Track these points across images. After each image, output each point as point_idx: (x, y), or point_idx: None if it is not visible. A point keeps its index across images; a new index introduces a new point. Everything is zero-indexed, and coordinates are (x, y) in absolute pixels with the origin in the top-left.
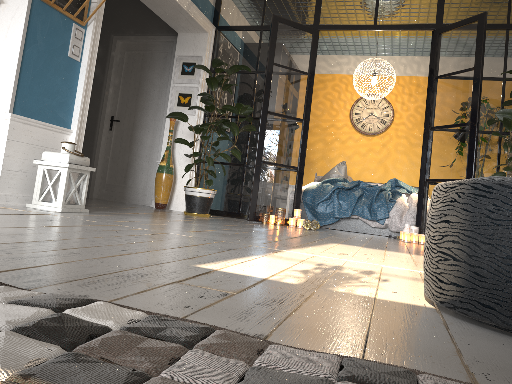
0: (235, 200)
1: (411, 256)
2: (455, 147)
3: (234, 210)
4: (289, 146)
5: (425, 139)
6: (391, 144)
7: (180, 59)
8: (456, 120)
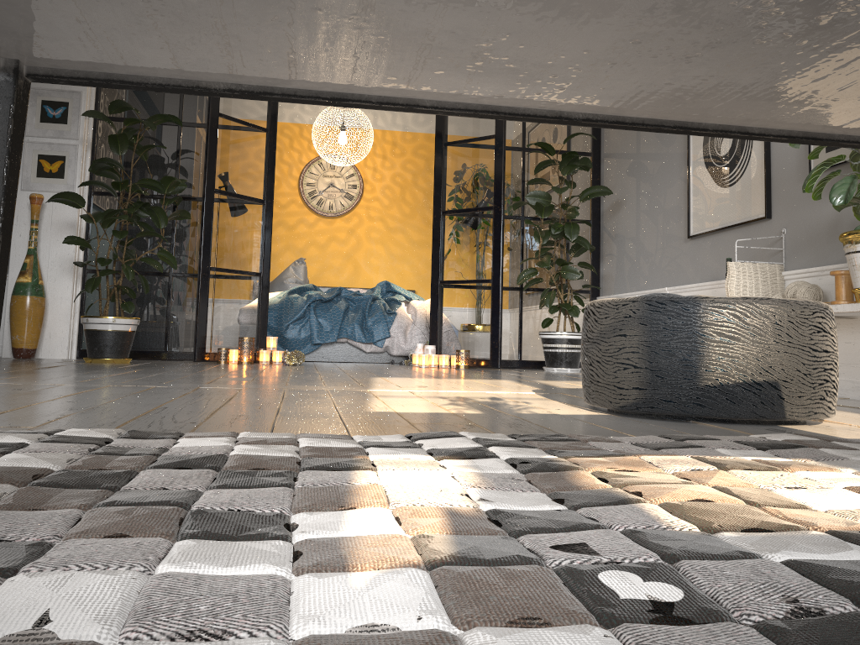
0: (157, 332)
1: (475, 381)
2: (476, 238)
3: (156, 348)
4: (247, 242)
5: (435, 227)
6: (362, 229)
7: (37, 94)
8: (475, 202)
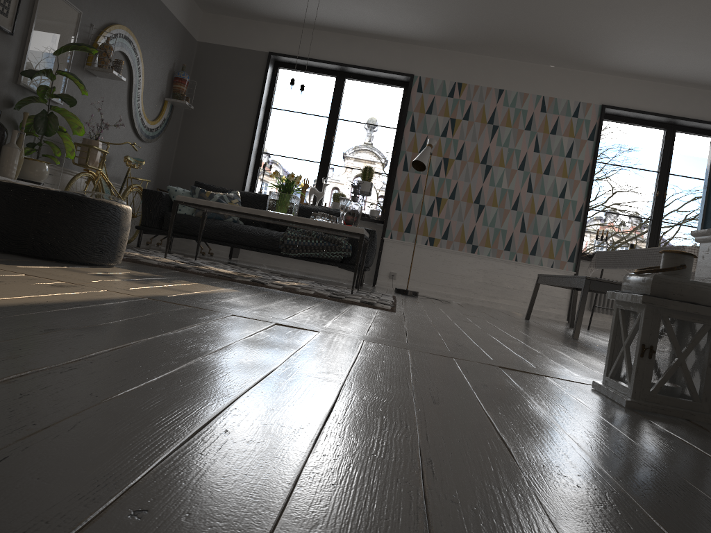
0: None
1: None
2: None
3: None
4: None
5: None
6: None
7: None
8: None
